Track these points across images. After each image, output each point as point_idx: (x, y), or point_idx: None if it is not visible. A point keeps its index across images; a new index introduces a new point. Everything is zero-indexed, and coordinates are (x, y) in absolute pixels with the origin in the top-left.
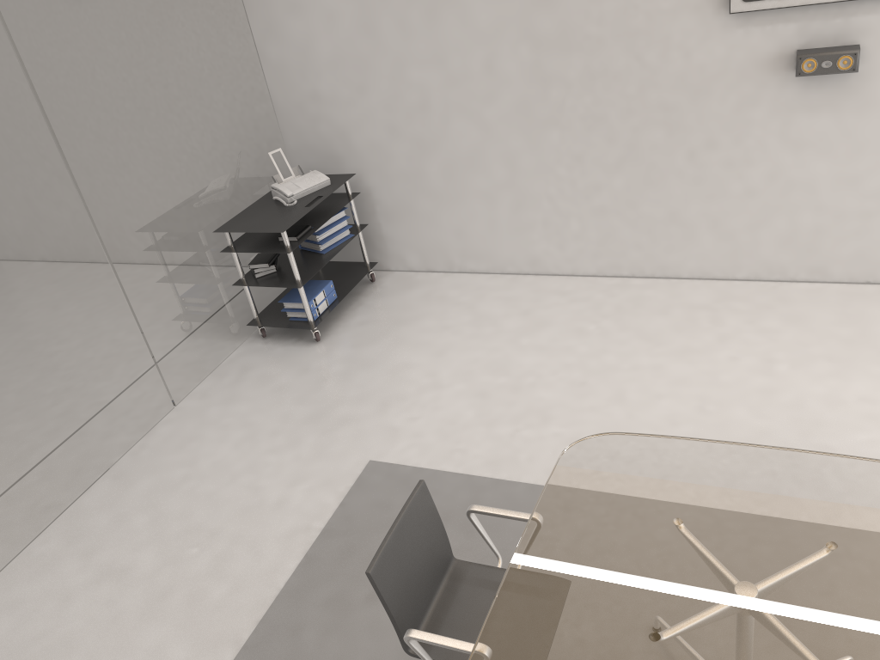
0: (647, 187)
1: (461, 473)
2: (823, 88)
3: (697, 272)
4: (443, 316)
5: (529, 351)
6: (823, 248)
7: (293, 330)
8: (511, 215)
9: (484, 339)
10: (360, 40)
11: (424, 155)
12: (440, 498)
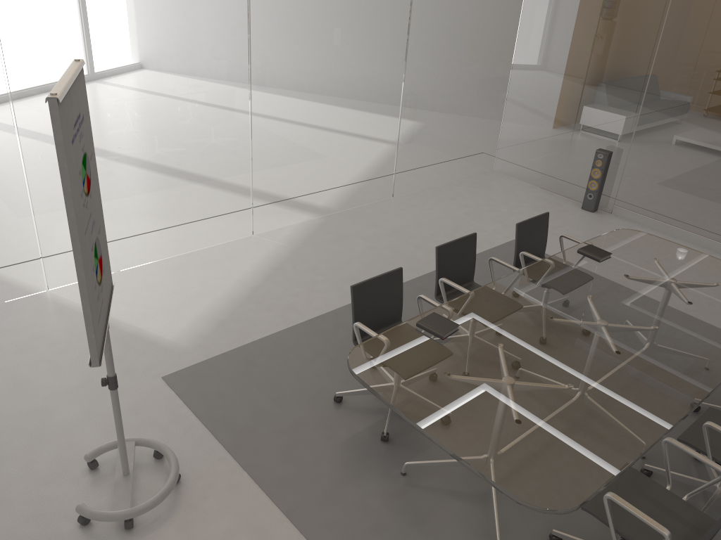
0: None
1: None
2: None
3: None
4: None
5: None
6: None
7: None
8: None
9: None
10: None
11: None
12: None
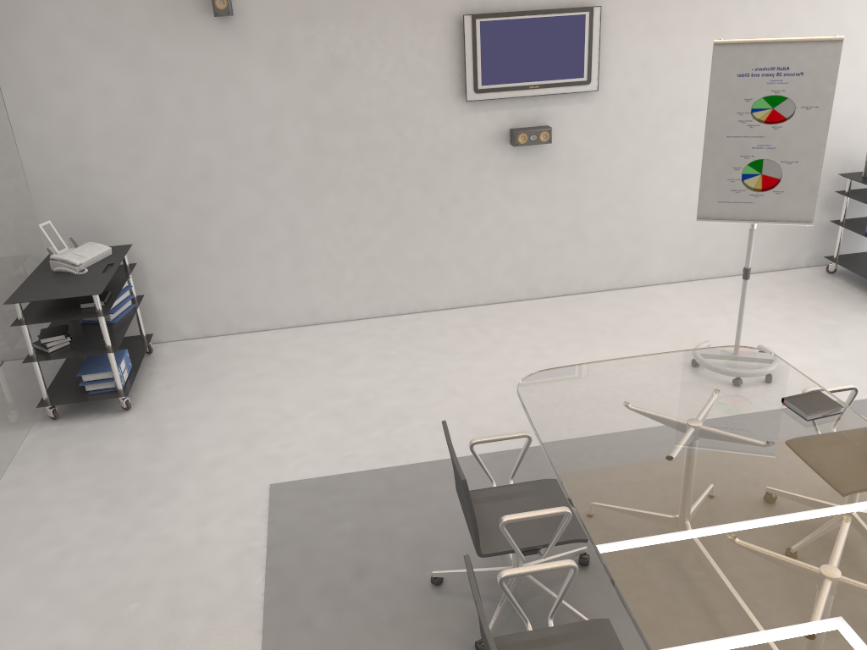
0: (409, 237)
1: (365, 470)
2: (528, 155)
3: (449, 303)
4: (250, 367)
5: (354, 377)
6: (536, 273)
7: (87, 407)
8: (292, 272)
9: (305, 377)
10: (138, 115)
11: (204, 222)
12: (361, 491)
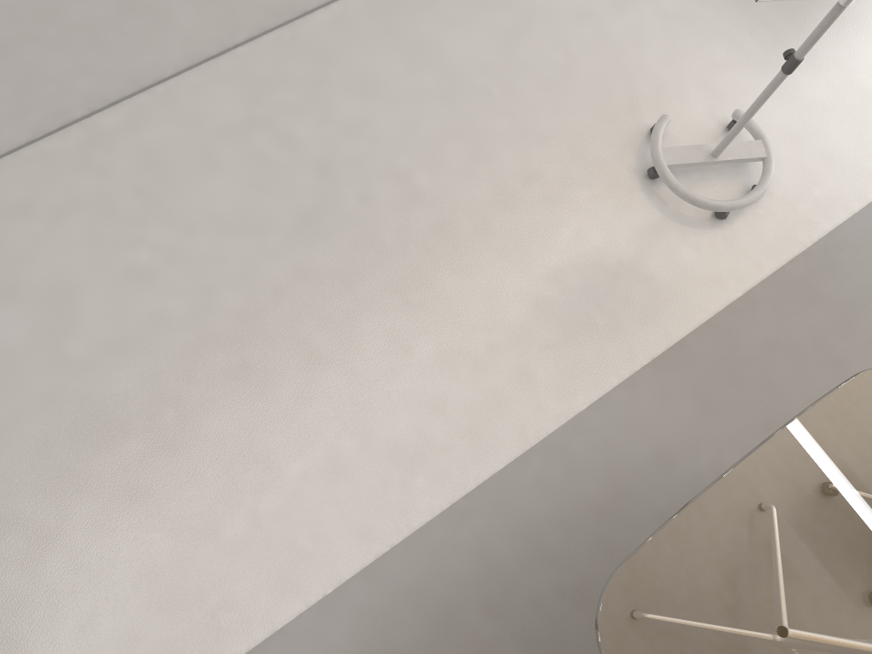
0: None
1: (267, 638)
2: None
3: (184, 62)
4: None
5: (107, 363)
6: None
7: None
8: None
9: (7, 392)
10: None
11: None
12: None
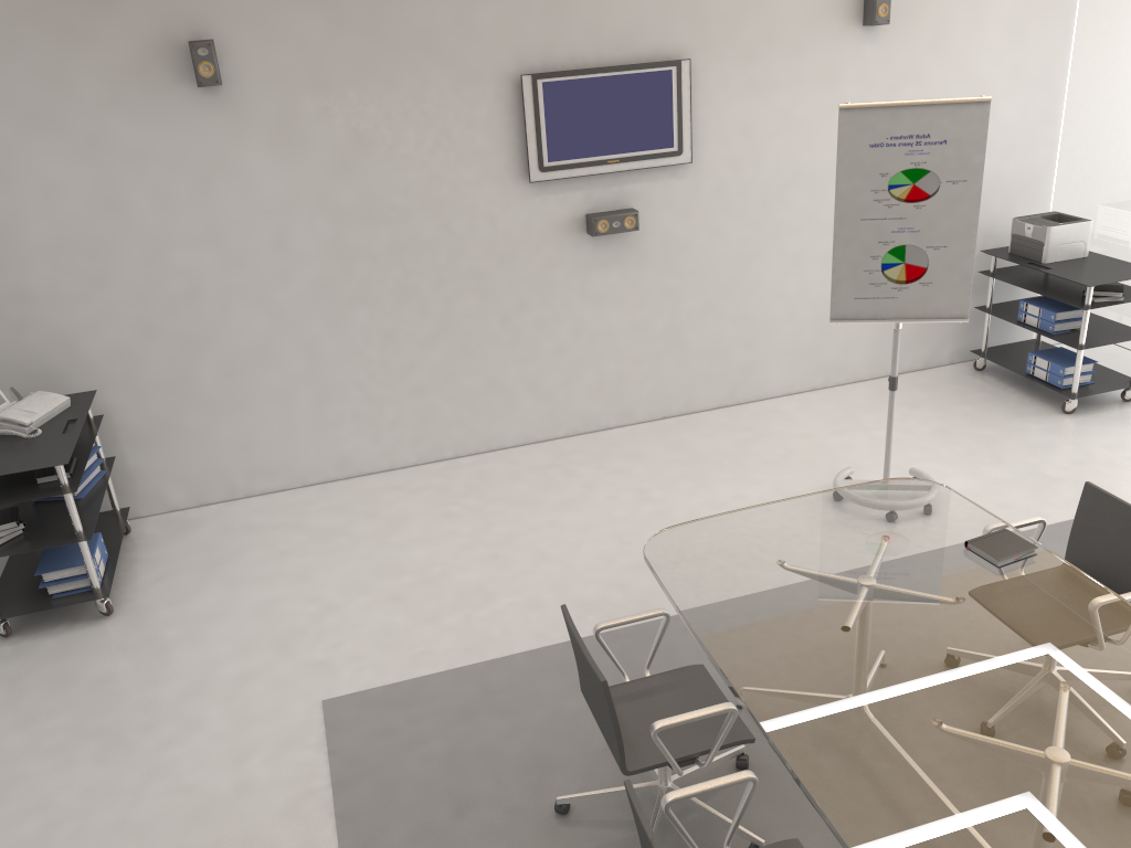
0: (465, 357)
1: (446, 670)
2: (610, 246)
3: (520, 439)
4: (269, 543)
5: (410, 545)
6: (627, 392)
7: (51, 615)
8: (313, 412)
9: (346, 550)
10: (98, 219)
11: (193, 355)
12: (445, 699)
